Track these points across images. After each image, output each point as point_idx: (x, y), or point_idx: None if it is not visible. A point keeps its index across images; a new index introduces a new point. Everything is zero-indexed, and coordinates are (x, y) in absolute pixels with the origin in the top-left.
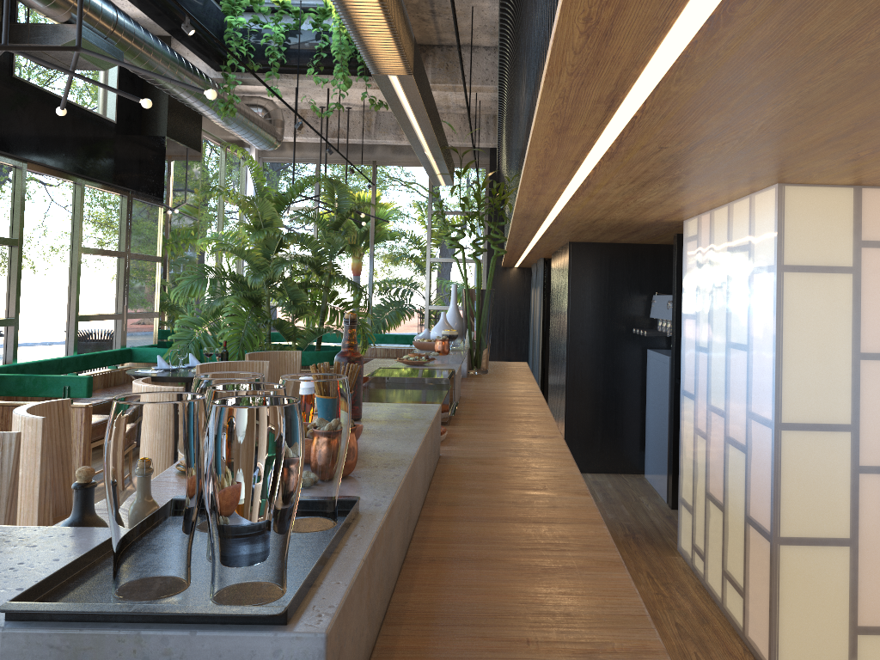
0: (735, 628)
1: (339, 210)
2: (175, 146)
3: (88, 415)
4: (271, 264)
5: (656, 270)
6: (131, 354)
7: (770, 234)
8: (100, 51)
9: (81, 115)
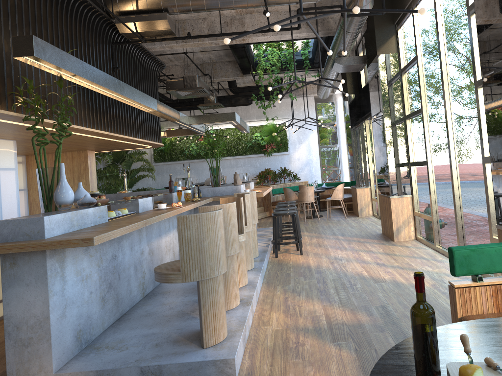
0: (0, 319)
1: None
2: None
3: (451, 296)
4: None
5: None
6: None
7: (13, 157)
8: None
9: None
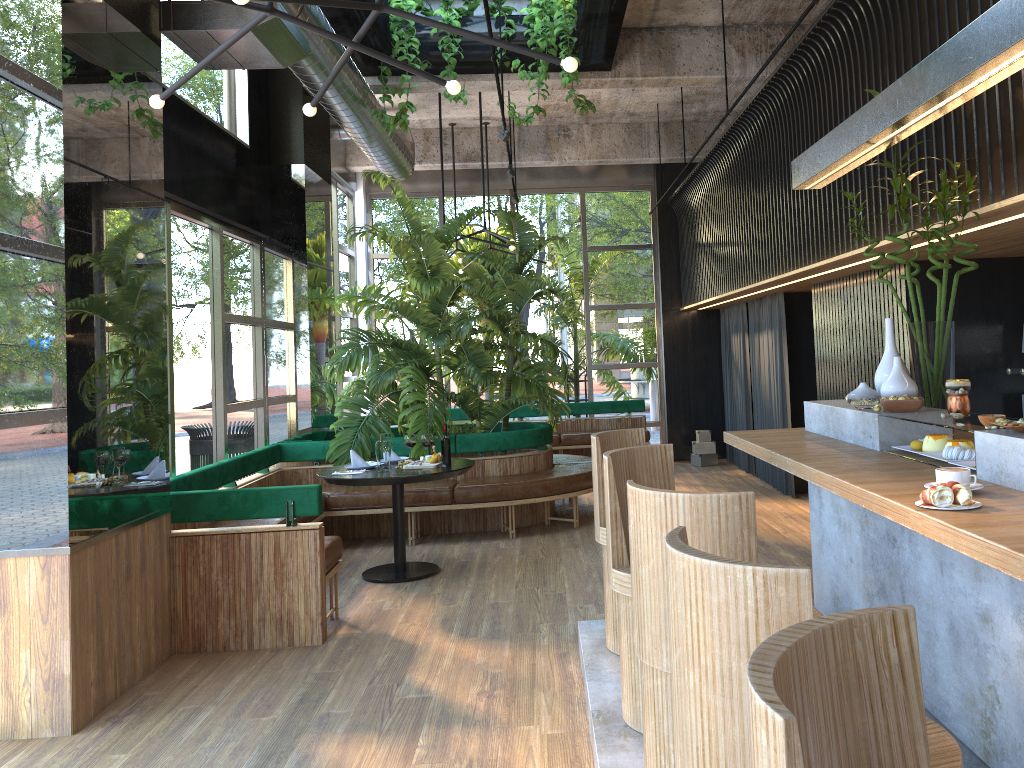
0: None
1: (522, 248)
2: (312, 177)
3: (321, 539)
4: (441, 322)
5: (1017, 291)
6: (281, 451)
7: None
8: (290, 39)
9: (218, 137)
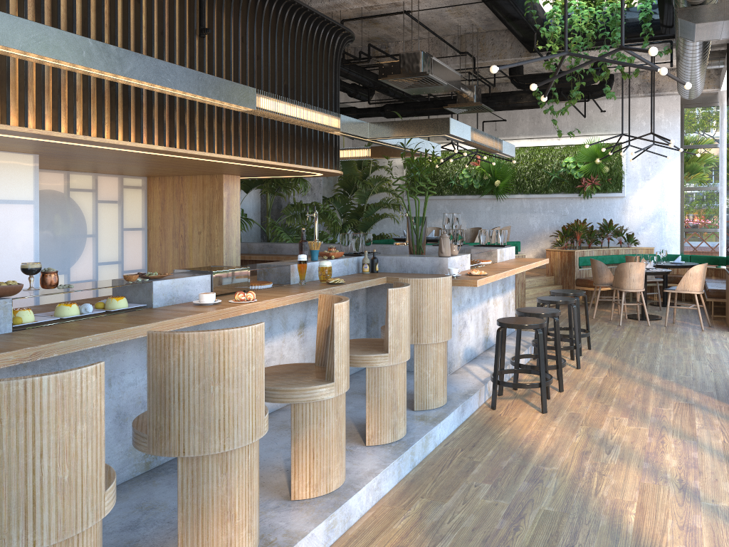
0: None
1: None
2: None
3: None
4: None
5: None
6: None
7: (29, 182)
8: None
9: None
